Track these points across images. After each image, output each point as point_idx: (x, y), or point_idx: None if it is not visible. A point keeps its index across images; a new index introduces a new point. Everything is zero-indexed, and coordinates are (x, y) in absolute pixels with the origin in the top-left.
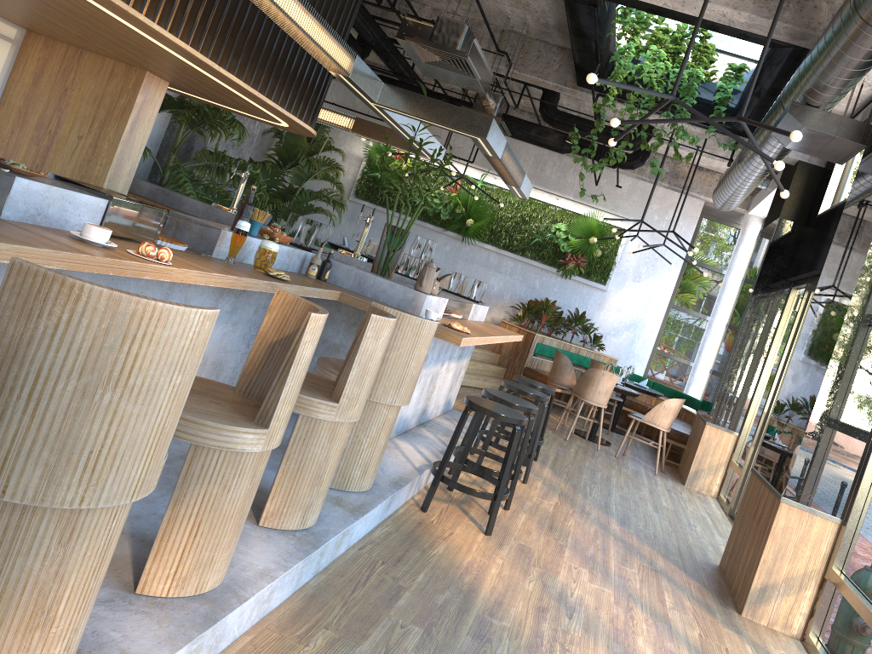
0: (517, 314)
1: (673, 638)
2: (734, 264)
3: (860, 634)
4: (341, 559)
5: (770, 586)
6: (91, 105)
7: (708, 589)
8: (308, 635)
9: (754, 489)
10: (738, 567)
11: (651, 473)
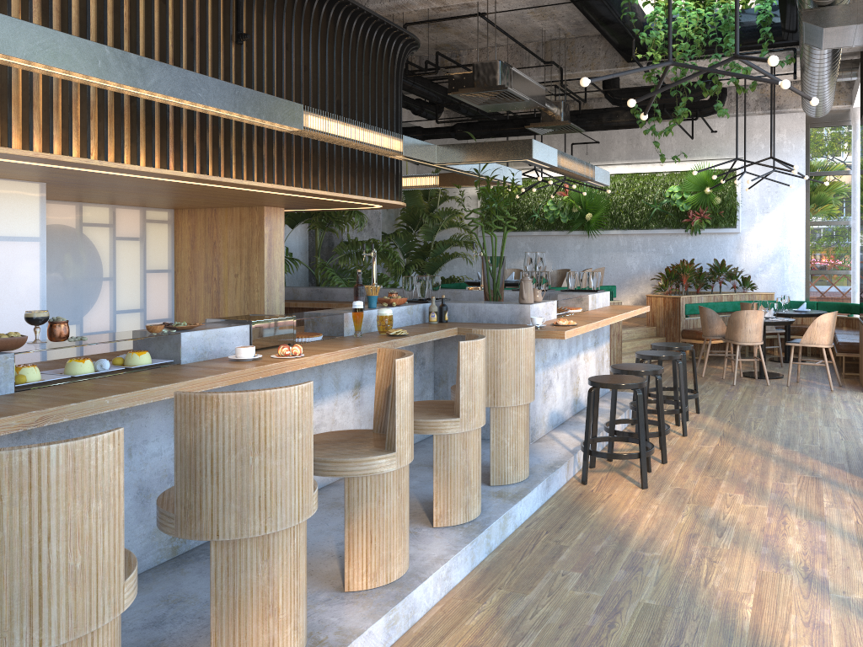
0: (659, 284)
1: (826, 530)
2: (857, 161)
3: None
4: (510, 538)
5: None
6: (235, 247)
7: None
8: (485, 596)
9: None
10: None
11: (827, 391)
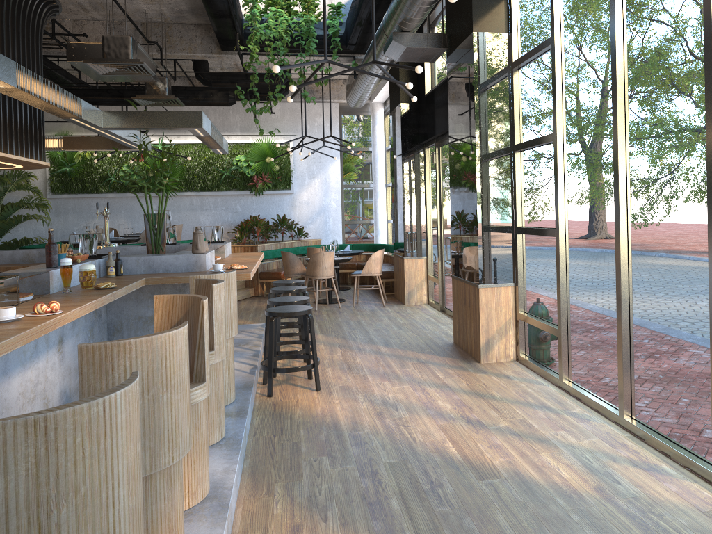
0: (235, 236)
1: (455, 392)
2: (375, 141)
3: (547, 340)
4: (249, 446)
5: (490, 339)
6: None
7: (456, 358)
8: (270, 490)
9: (458, 287)
10: (467, 337)
11: (382, 307)
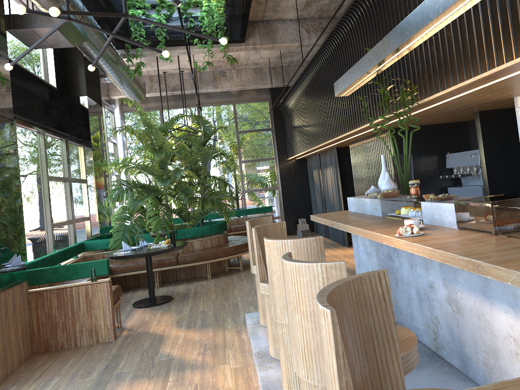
0: None
1: None
2: None
3: None
4: None
5: None
6: None
7: None
8: None
9: None
10: None
11: None
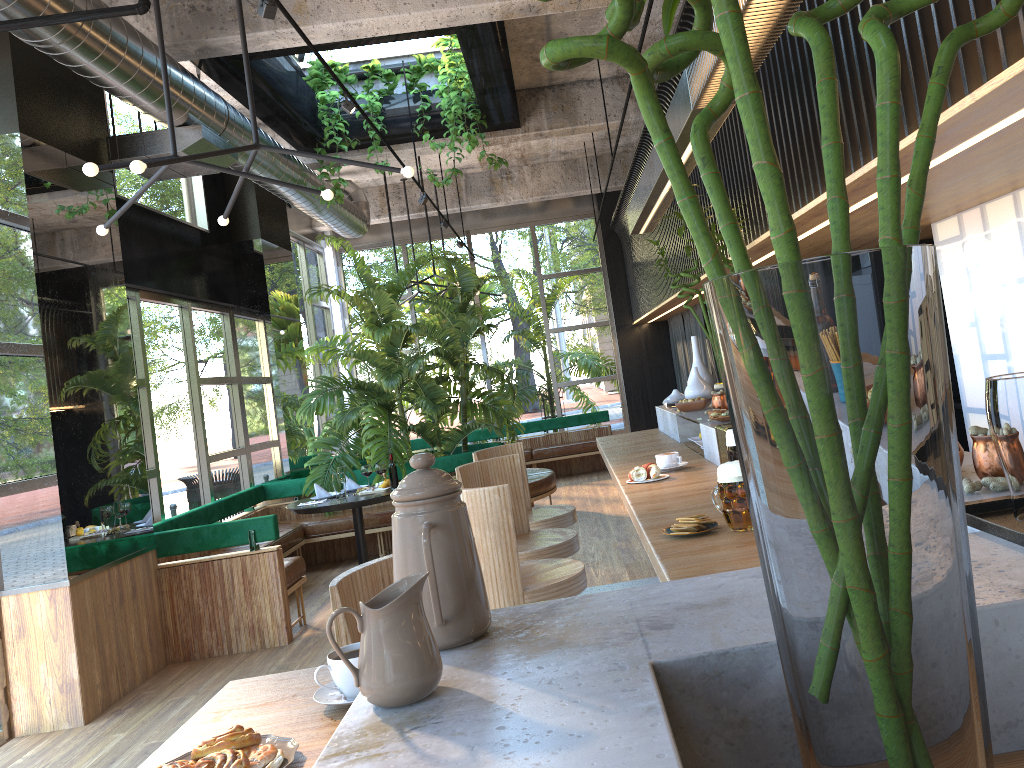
0: None
1: None
2: None
3: None
4: None
5: None
6: None
7: None
8: None
9: None
10: None
11: None
